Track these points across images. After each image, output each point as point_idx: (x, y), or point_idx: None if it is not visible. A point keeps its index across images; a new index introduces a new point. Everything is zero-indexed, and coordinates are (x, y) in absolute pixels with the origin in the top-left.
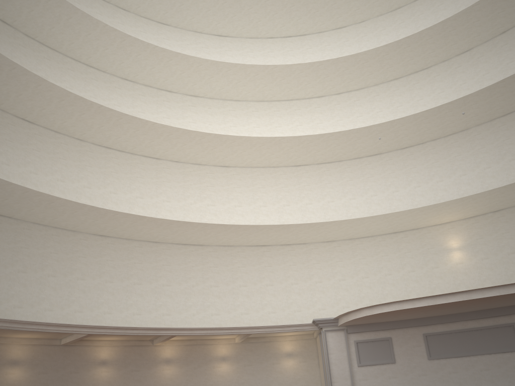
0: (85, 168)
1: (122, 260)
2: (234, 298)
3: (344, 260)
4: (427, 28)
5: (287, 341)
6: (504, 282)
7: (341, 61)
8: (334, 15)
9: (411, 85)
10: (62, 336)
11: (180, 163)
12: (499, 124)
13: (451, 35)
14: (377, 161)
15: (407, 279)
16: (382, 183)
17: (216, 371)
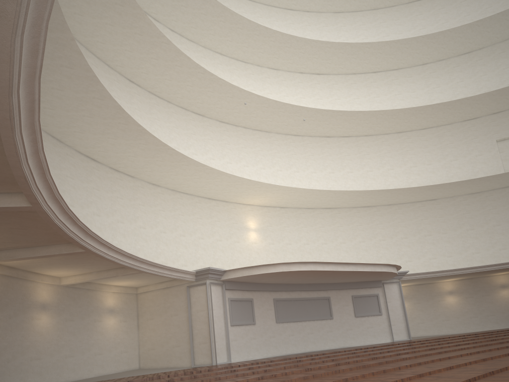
0: None
1: None
2: None
3: (166, 210)
4: (281, 32)
5: (110, 293)
6: None
7: (212, 3)
8: None
9: (232, 68)
10: None
11: None
12: (290, 140)
13: (283, 50)
14: (200, 122)
15: (215, 247)
16: (202, 146)
17: (34, 325)
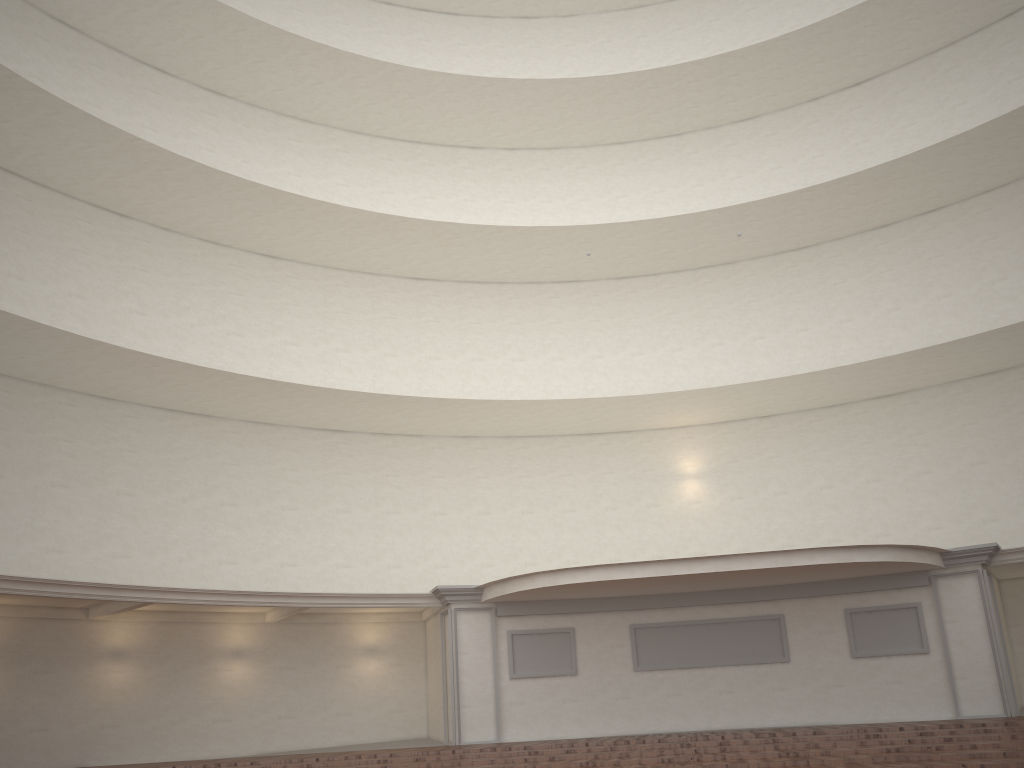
0: None
1: (28, 429)
2: (268, 532)
3: (492, 475)
4: (694, 61)
5: (370, 624)
6: (762, 542)
7: (529, 86)
8: None
9: (647, 160)
10: None
11: (175, 234)
12: (787, 263)
13: (730, 84)
14: (571, 295)
15: (602, 523)
16: (576, 338)
17: (219, 678)
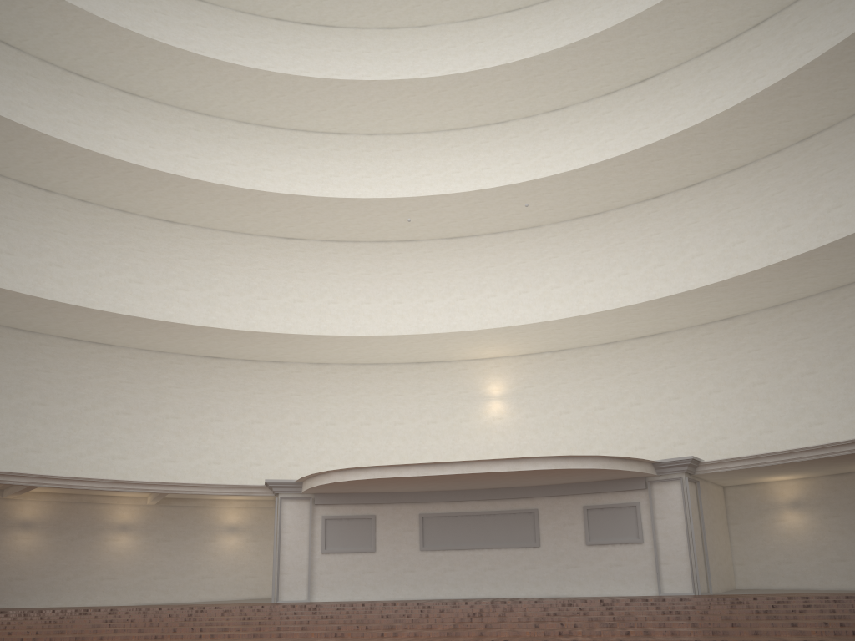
0: None
1: None
2: (154, 435)
3: (339, 394)
4: (502, 65)
5: (233, 508)
6: (548, 452)
7: (374, 86)
8: (381, 7)
9: (478, 143)
10: None
11: (90, 205)
12: (581, 227)
13: (537, 82)
14: (411, 251)
15: (424, 433)
16: (412, 286)
17: (108, 546)
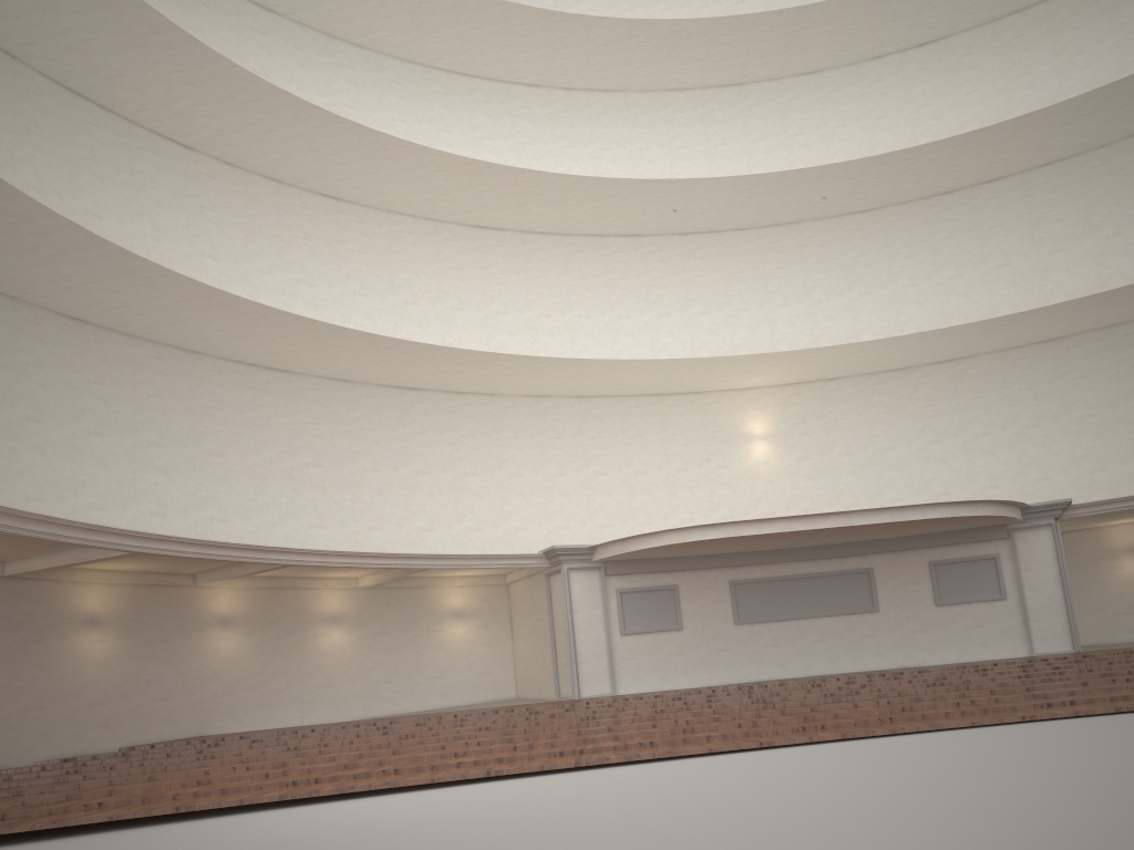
0: (28, 136)
1: (121, 384)
2: (353, 494)
3: (565, 436)
4: (773, 11)
5: (456, 588)
6: (829, 502)
7: (604, 25)
8: None
9: (708, 110)
10: (21, 557)
11: (238, 170)
12: (851, 225)
13: (803, 36)
14: (635, 250)
15: (674, 484)
16: (642, 296)
17: (319, 645)
